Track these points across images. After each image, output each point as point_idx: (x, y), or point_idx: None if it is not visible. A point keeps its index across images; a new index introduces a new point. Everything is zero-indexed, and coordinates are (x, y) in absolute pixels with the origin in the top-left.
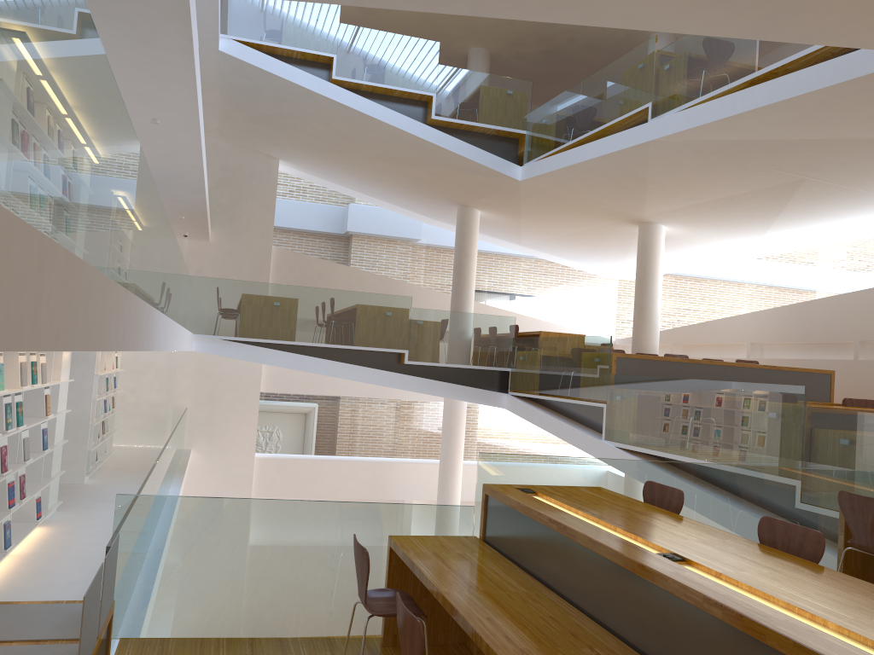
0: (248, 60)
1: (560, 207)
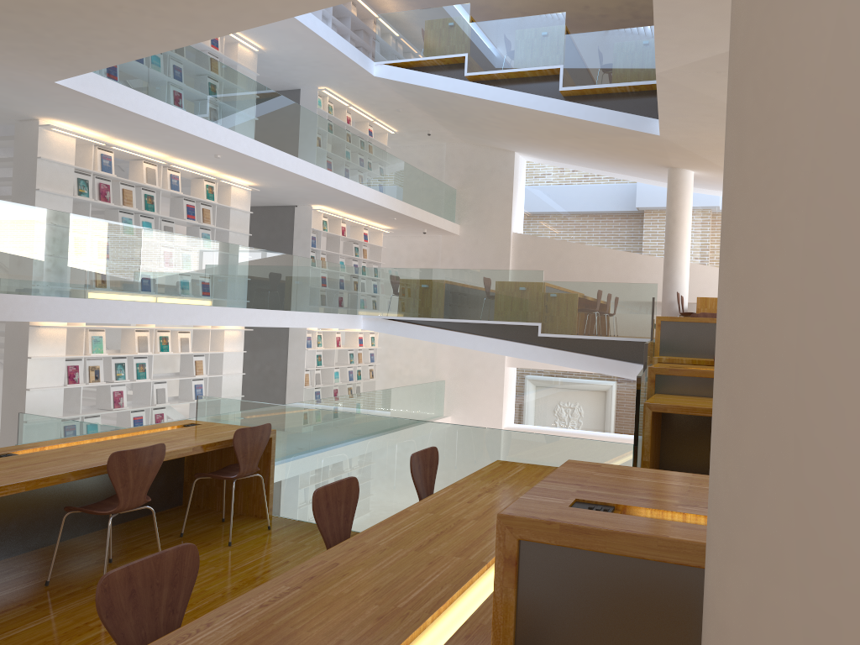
0: (396, 79)
1: None
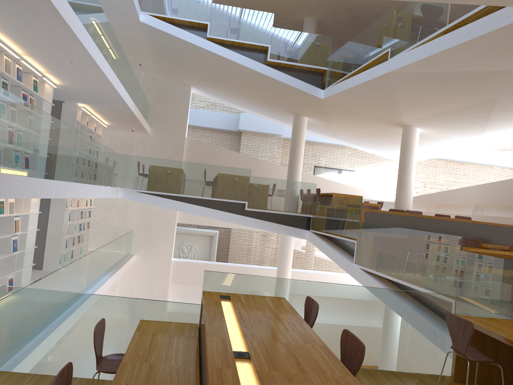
0: (157, 27)
1: (352, 116)
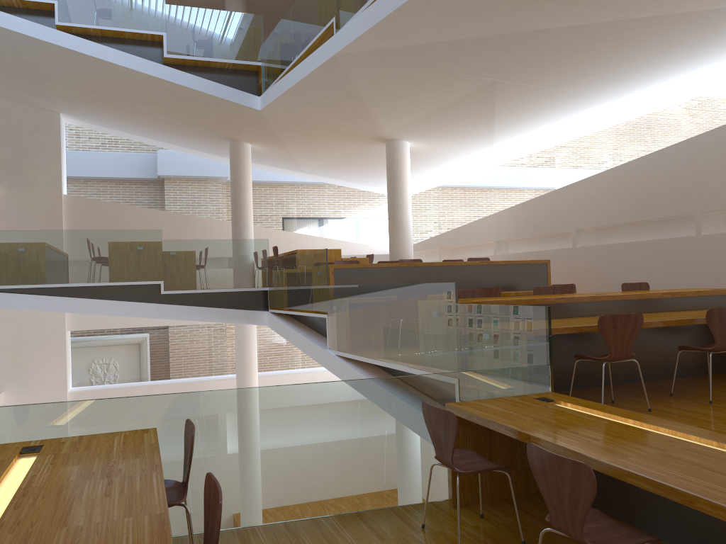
0: None
1: (311, 133)
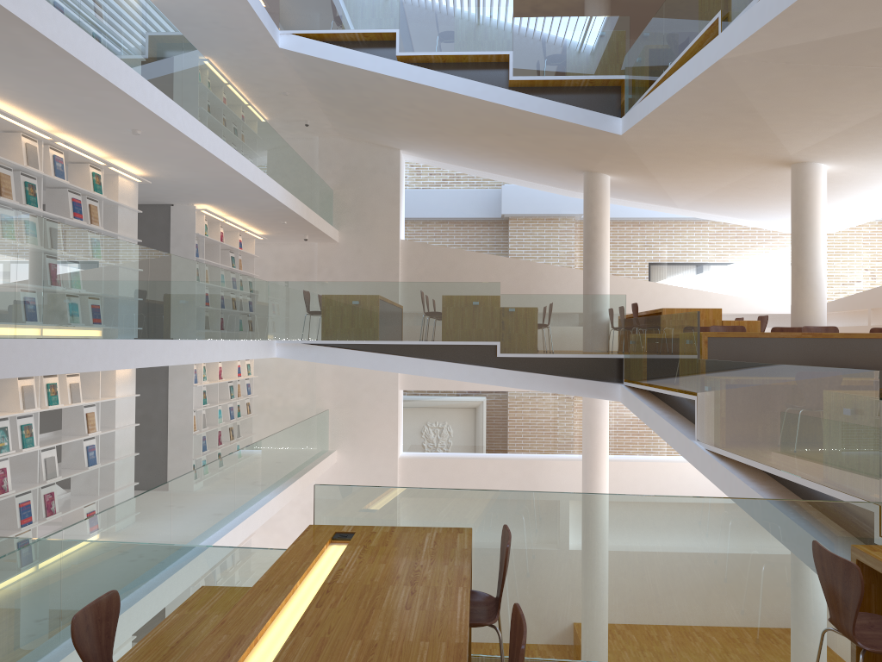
0: (309, 53)
1: (687, 159)
